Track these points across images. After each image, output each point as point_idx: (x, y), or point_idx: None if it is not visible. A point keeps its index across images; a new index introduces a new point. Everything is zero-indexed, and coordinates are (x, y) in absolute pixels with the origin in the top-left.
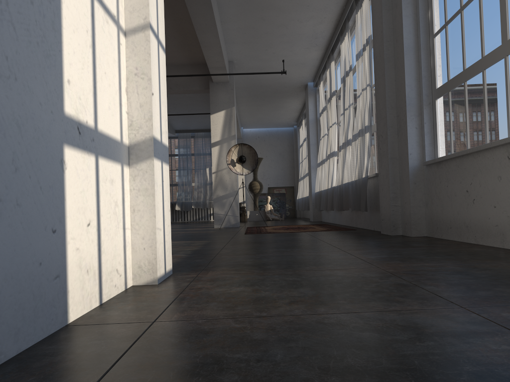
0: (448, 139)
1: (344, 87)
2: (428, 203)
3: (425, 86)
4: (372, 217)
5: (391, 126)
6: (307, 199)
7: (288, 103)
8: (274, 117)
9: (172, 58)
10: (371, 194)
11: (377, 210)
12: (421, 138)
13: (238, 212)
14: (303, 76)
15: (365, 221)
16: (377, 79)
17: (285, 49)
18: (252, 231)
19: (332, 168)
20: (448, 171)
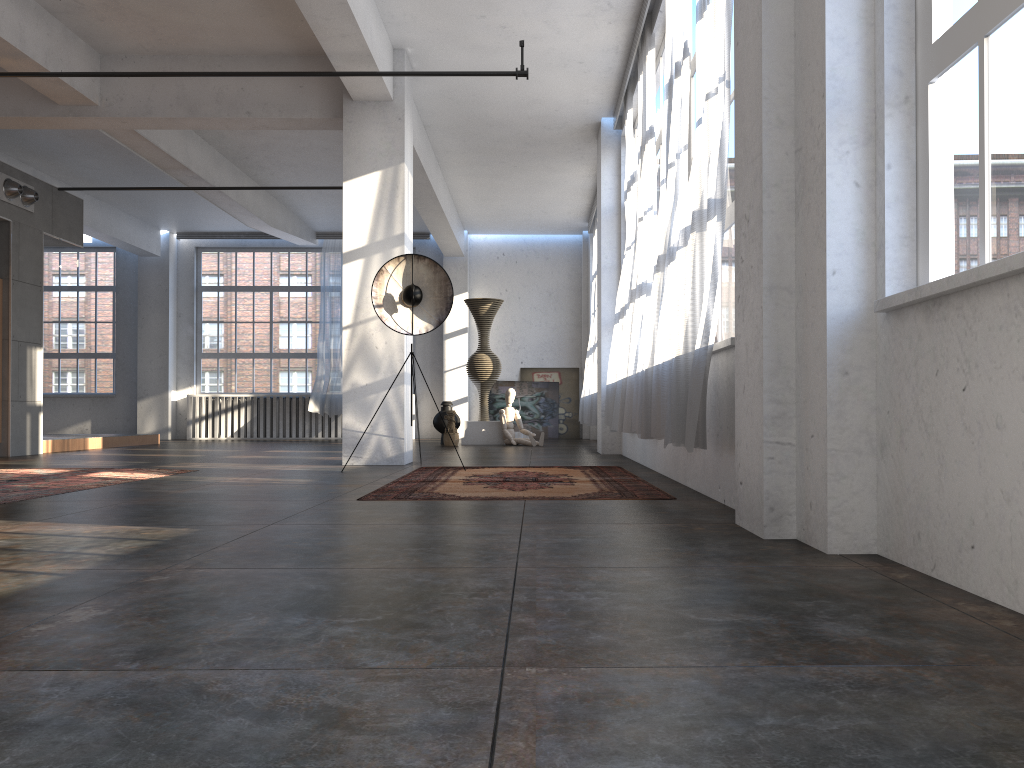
0: (972, 217)
1: (671, 108)
2: (889, 442)
3: (892, 38)
4: (720, 464)
5: (775, 183)
6: (596, 400)
7: (562, 173)
8: (535, 208)
9: (247, 34)
10: (720, 398)
11: (734, 447)
12: (873, 220)
13: (407, 428)
14: (586, 100)
15: (705, 474)
16: (742, 42)
17: (530, 16)
18: (399, 487)
19: (639, 326)
20: (974, 331)
